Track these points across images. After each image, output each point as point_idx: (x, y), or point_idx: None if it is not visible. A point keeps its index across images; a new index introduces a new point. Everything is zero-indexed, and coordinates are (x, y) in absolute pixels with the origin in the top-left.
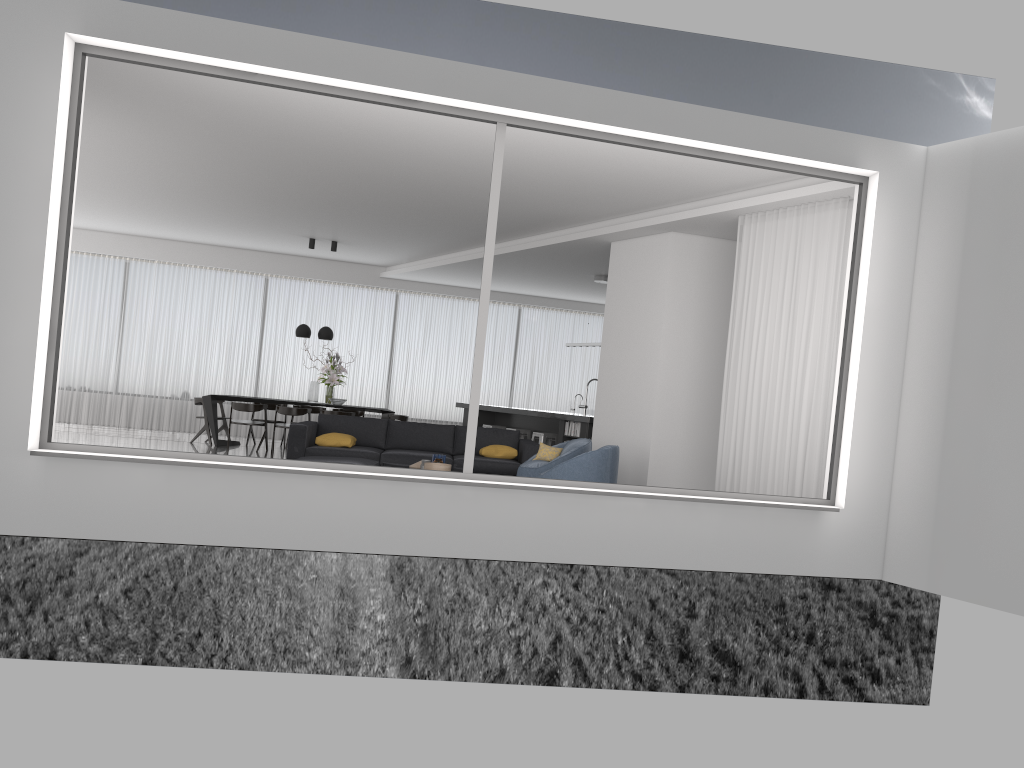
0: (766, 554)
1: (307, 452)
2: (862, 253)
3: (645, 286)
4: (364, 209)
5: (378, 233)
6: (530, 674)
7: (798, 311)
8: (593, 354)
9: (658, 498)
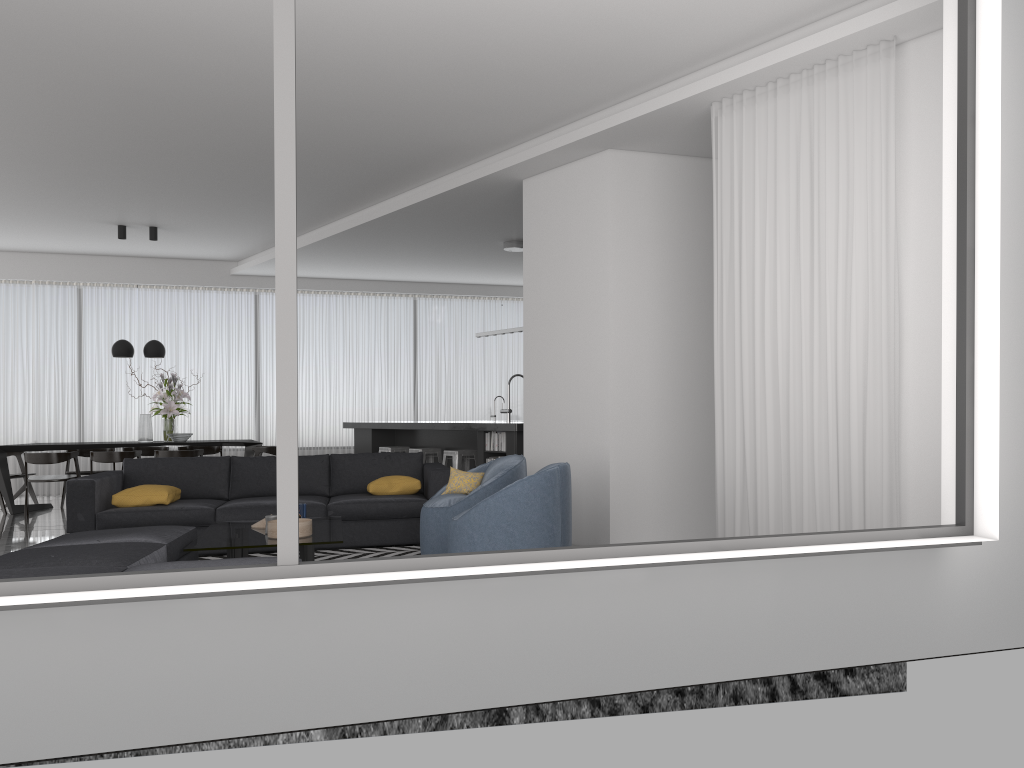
0: (860, 631)
1: (99, 519)
2: (979, 87)
3: (578, 232)
4: (167, 164)
5: (205, 206)
6: (476, 715)
7: (826, 229)
8: (511, 347)
9: (673, 563)
